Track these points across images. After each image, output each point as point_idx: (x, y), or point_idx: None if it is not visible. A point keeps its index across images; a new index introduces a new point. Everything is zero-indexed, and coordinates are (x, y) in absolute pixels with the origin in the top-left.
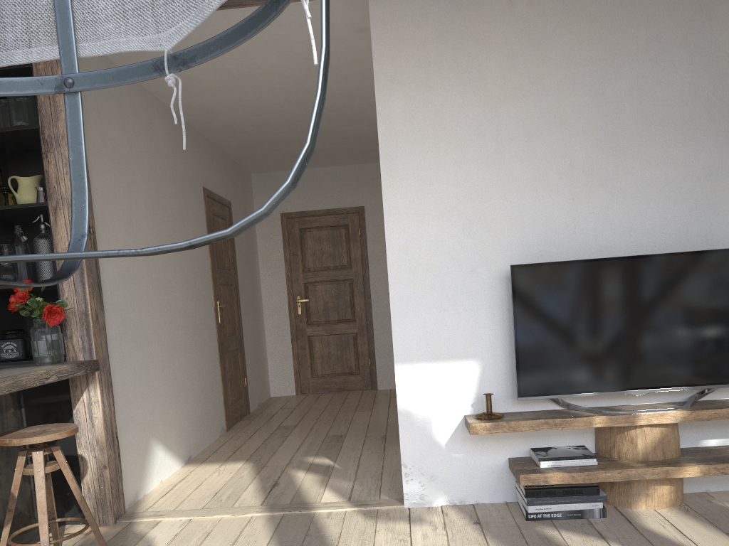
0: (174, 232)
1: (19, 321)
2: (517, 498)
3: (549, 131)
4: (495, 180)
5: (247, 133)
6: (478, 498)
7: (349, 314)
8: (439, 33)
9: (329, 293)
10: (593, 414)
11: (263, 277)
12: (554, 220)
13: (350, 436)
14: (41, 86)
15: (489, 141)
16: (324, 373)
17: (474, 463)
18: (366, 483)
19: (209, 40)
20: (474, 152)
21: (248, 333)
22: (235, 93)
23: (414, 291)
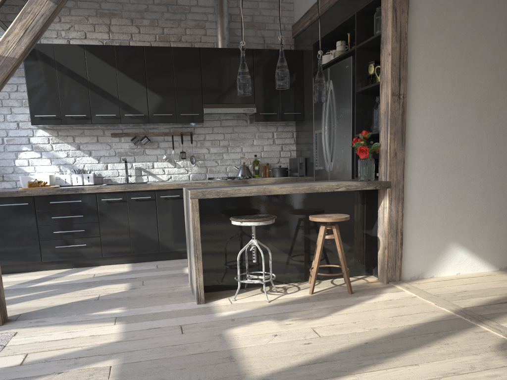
0: None
1: None
2: None
3: None
4: None
5: None
6: None
7: None
8: None
9: None
10: None
11: None
12: None
13: None
14: None
15: None
16: None
17: None
18: None
19: None
20: None
21: None
22: None
23: None
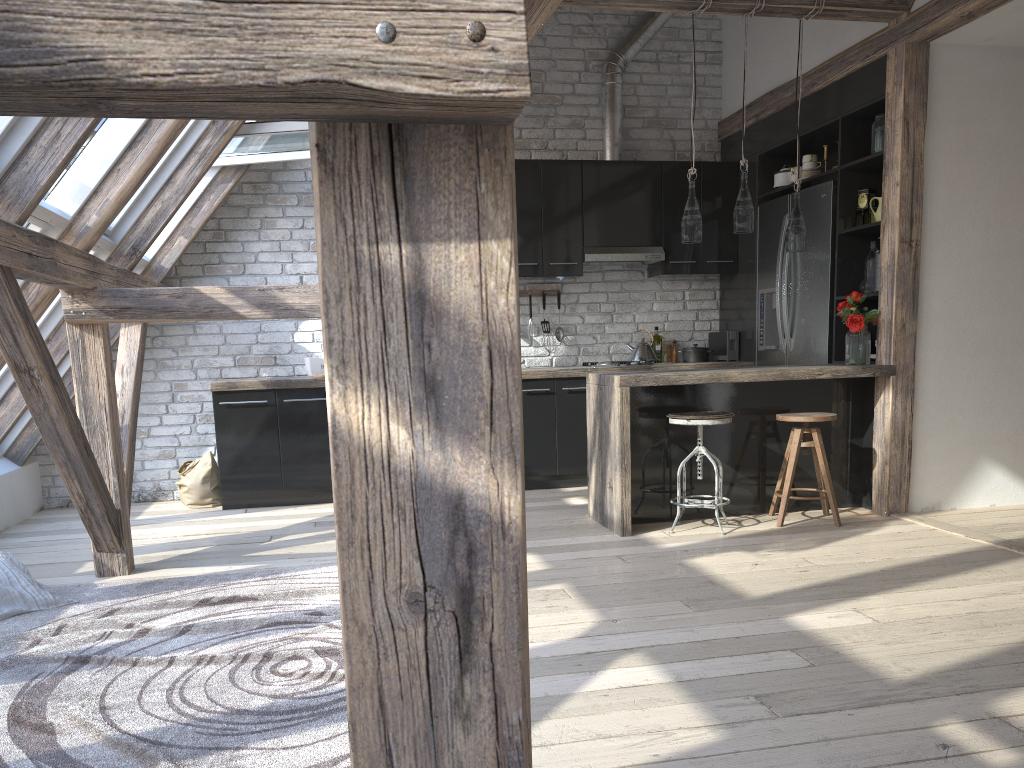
0: None
1: None
2: None
3: None
4: None
5: None
6: None
7: None
8: None
9: None
10: None
11: None
12: None
13: None
14: None
15: None
16: None
17: None
18: None
19: None
20: None
21: None
22: None
23: None
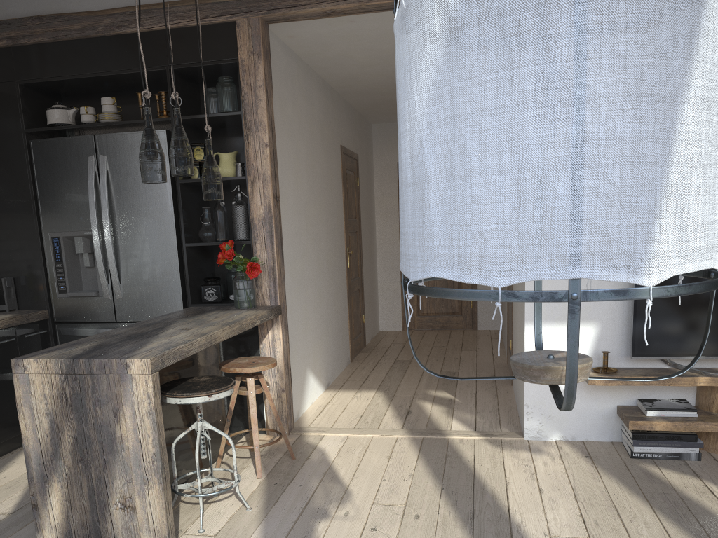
0: (322, 190)
1: (211, 269)
2: (621, 439)
3: None
4: None
5: (380, 94)
6: (587, 436)
7: None
8: None
9: None
10: (697, 375)
11: (378, 222)
12: None
13: (462, 373)
14: None
15: None
16: (429, 312)
17: (587, 407)
18: (487, 416)
19: None
20: None
21: (366, 275)
22: (381, 65)
23: None
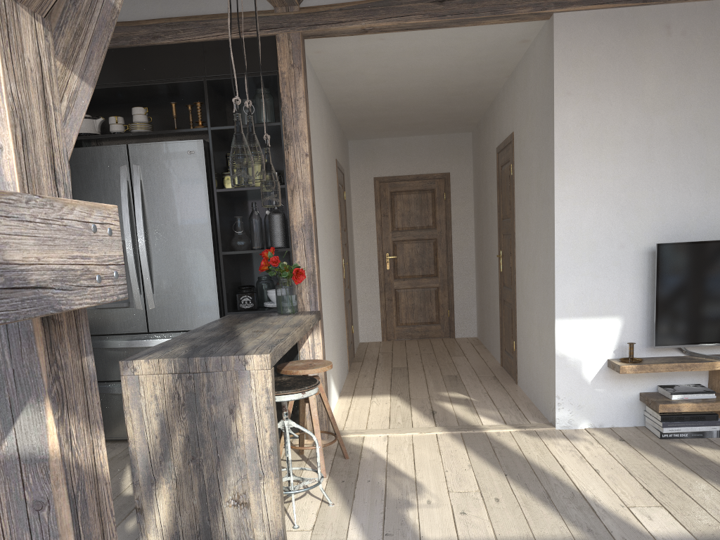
0: (329, 202)
1: (238, 278)
2: (644, 424)
3: (691, 137)
4: (645, 175)
5: (371, 110)
6: (613, 423)
7: (432, 270)
8: (609, 55)
9: (415, 251)
10: (714, 360)
11: (356, 235)
12: (689, 208)
13: (464, 376)
14: None
15: (642, 143)
16: (407, 322)
17: (612, 396)
18: (509, 412)
19: None
20: (630, 152)
21: (351, 286)
22: (387, 82)
23: (574, 262)
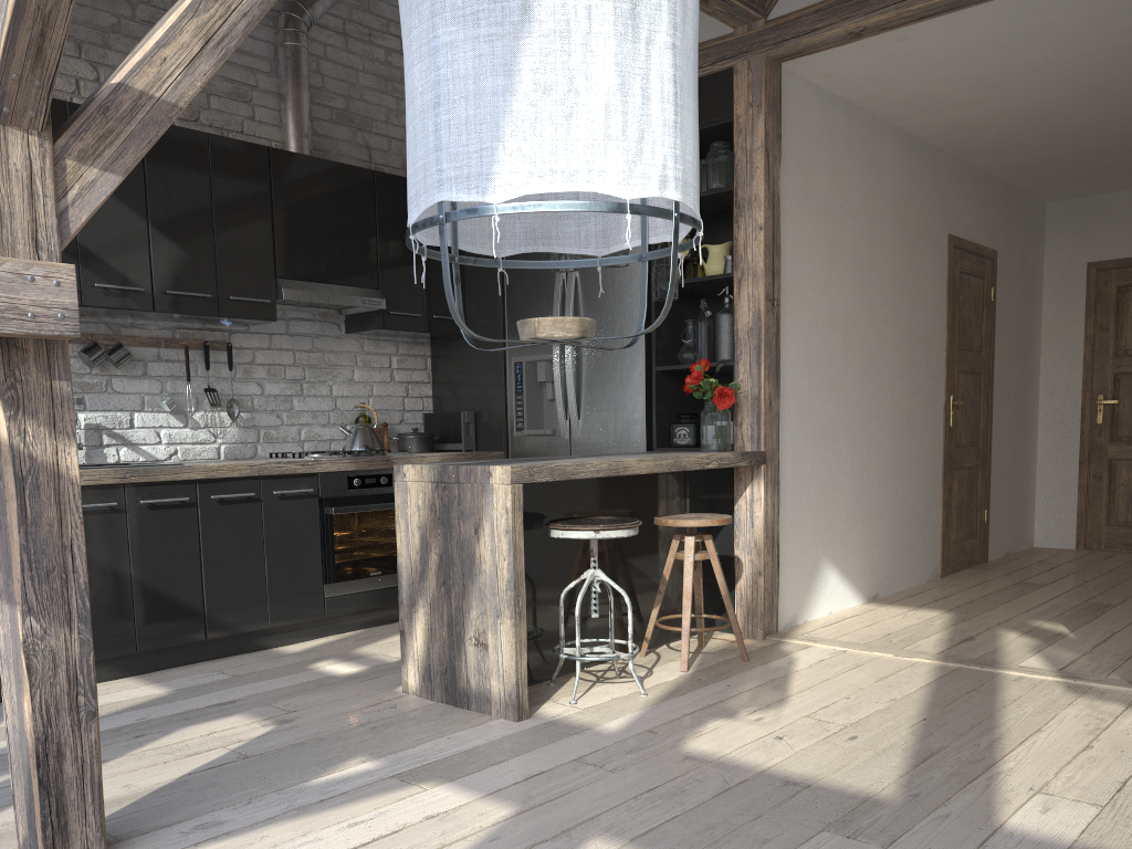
0: (890, 301)
1: (696, 406)
2: None
3: None
4: None
5: (1026, 148)
6: None
7: None
8: None
9: None
10: None
11: (1045, 364)
12: None
13: (1122, 607)
14: (632, 259)
15: None
16: (1129, 520)
17: None
18: (1101, 659)
19: (691, 240)
20: None
21: (1001, 446)
22: (997, 100)
23: None
